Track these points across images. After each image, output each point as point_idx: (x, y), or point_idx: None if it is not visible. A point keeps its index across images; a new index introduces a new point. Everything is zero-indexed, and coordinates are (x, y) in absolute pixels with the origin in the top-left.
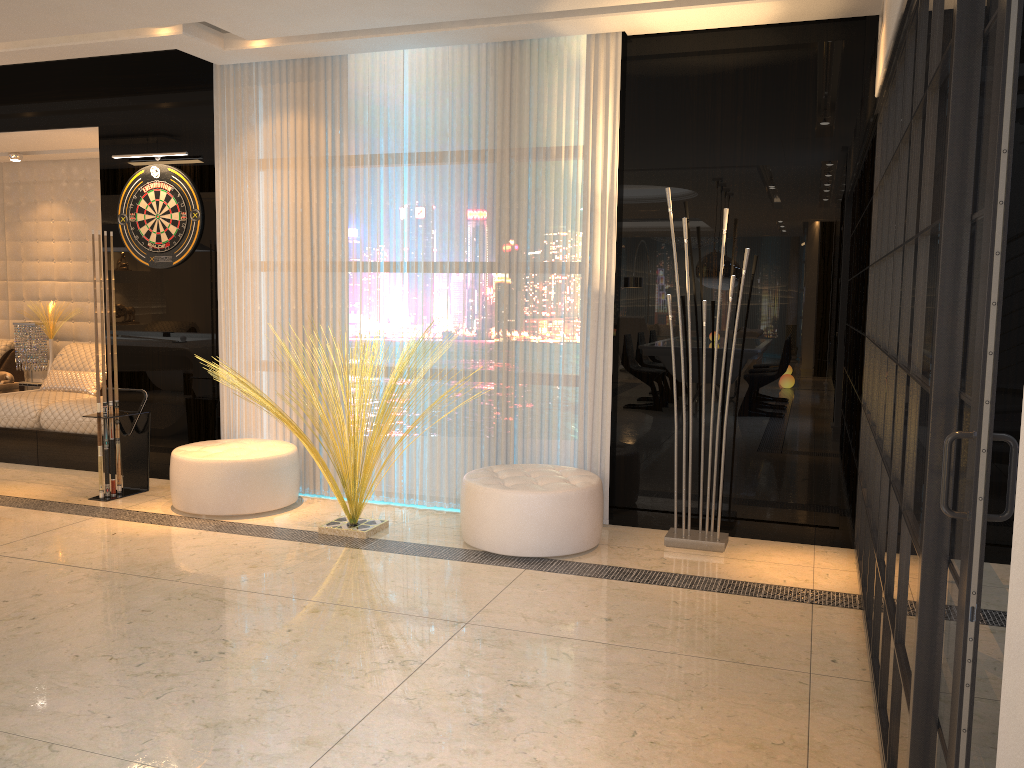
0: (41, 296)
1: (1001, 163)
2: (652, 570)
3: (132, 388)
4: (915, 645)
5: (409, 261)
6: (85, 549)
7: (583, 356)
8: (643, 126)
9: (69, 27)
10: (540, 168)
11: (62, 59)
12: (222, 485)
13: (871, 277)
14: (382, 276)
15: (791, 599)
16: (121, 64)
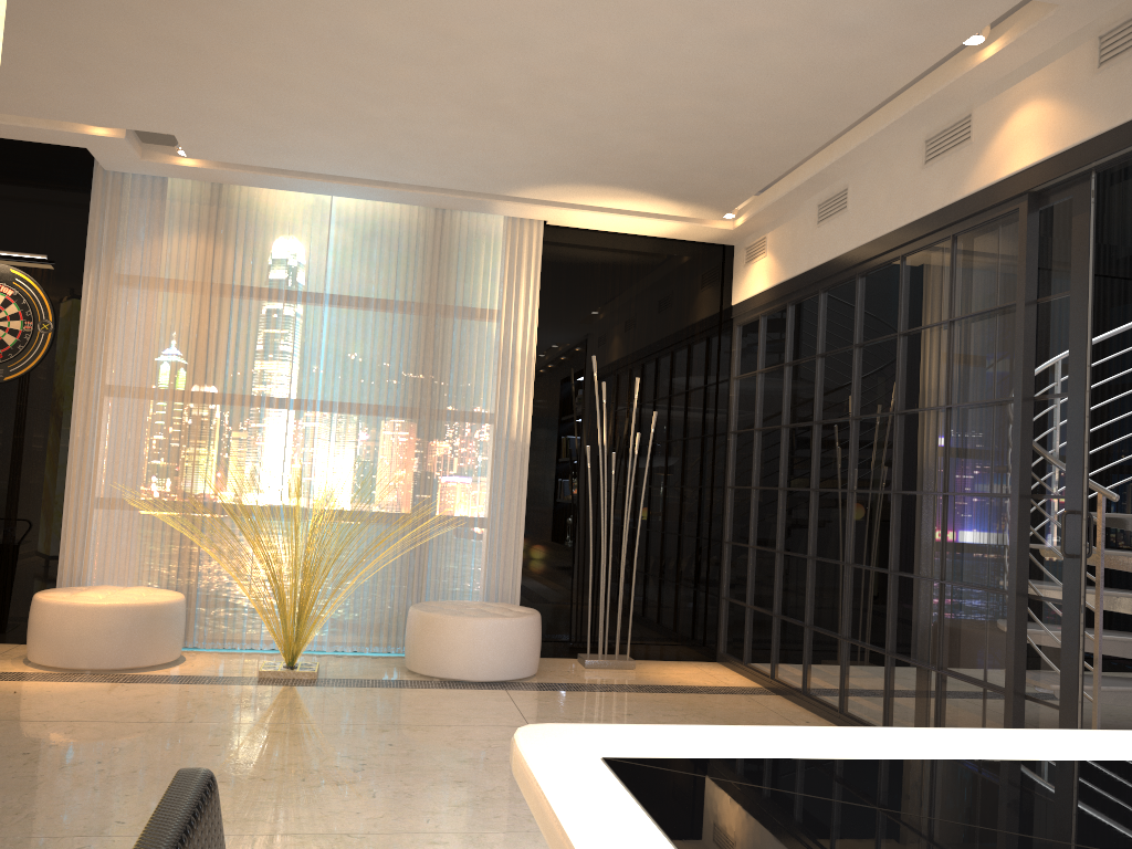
0: None
1: (1087, 371)
2: (604, 683)
3: None
4: (1011, 646)
5: (324, 399)
6: (12, 706)
7: (499, 498)
8: (555, 301)
9: None
10: (464, 325)
11: None
12: (126, 633)
13: (731, 441)
14: (290, 412)
15: (727, 693)
16: None
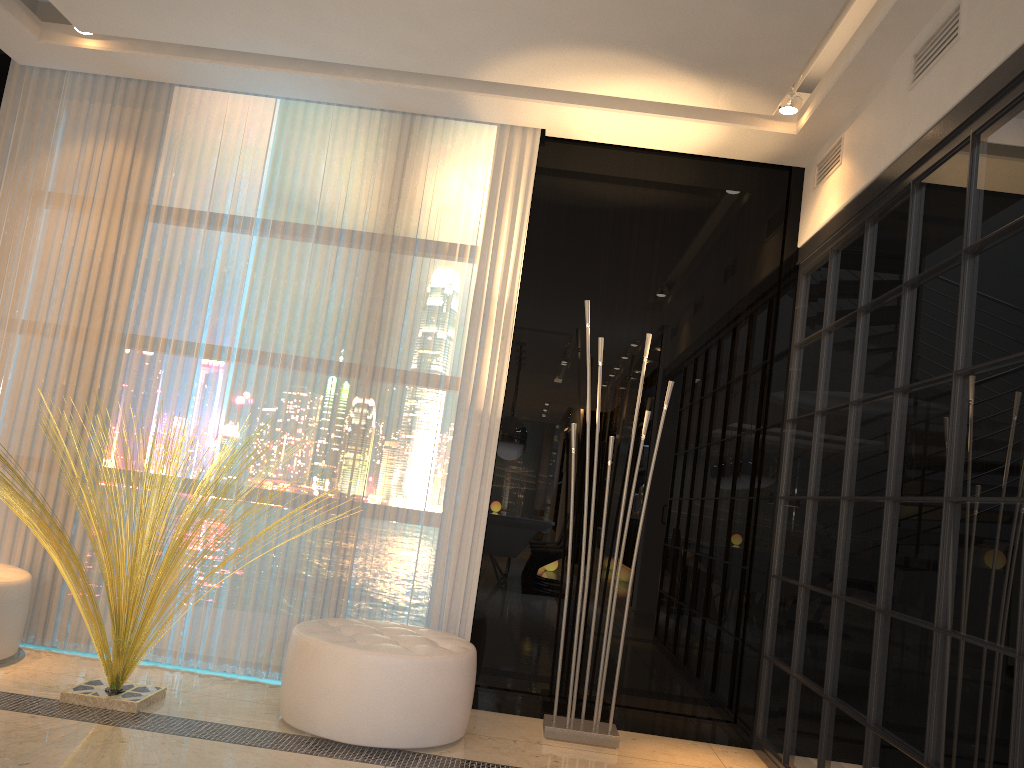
0: None
1: None
2: None
3: None
4: None
5: (242, 344)
6: None
7: (454, 488)
8: (551, 235)
9: None
10: (428, 260)
11: None
12: None
13: (788, 433)
14: (200, 358)
15: None
16: None
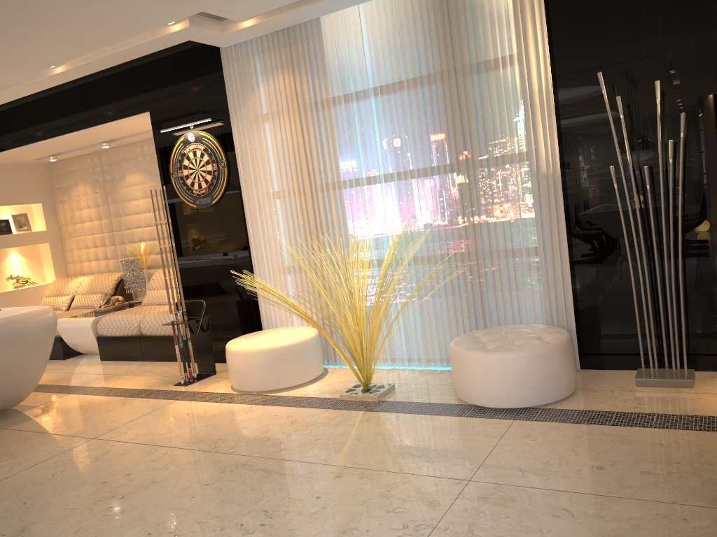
0: (136, 239)
1: None
2: (630, 412)
3: (197, 298)
4: None
5: (384, 173)
6: (167, 429)
7: (539, 230)
8: (568, 25)
9: (109, 37)
10: (482, 78)
11: (119, 67)
12: (264, 367)
13: None
14: (365, 188)
15: None
16: (158, 62)
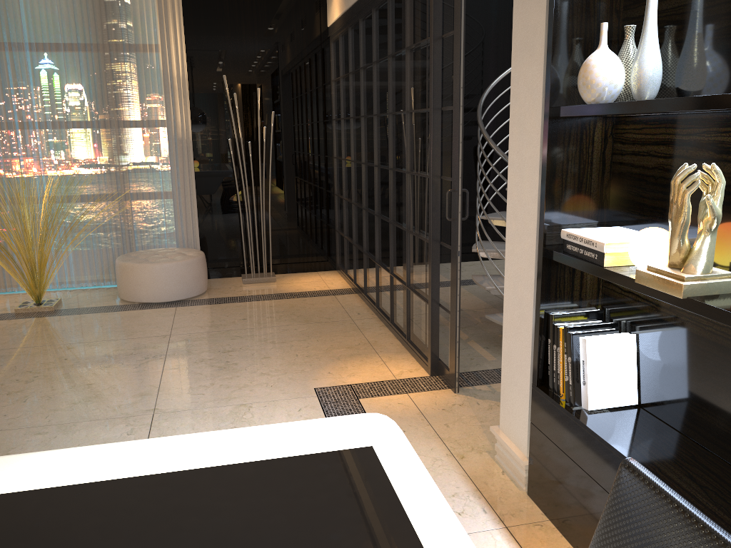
0: None
1: (461, 92)
2: (246, 295)
3: None
4: (430, 275)
5: (40, 121)
6: None
7: (176, 179)
8: (198, 34)
9: None
10: (133, 59)
11: None
12: None
13: (334, 126)
14: (18, 132)
15: (323, 295)
16: None
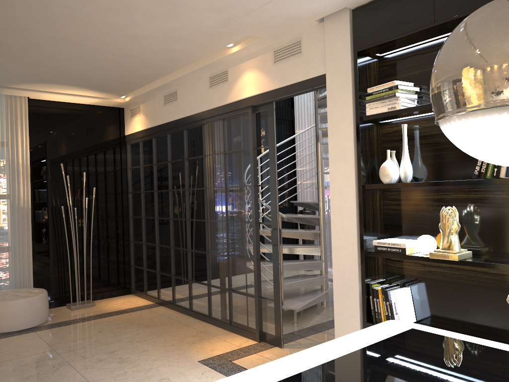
0: None
1: (276, 177)
2: (83, 317)
3: None
4: (256, 280)
5: None
6: None
7: (17, 236)
8: (37, 136)
9: None
10: None
11: None
12: None
13: (130, 196)
14: None
15: (140, 309)
16: None
